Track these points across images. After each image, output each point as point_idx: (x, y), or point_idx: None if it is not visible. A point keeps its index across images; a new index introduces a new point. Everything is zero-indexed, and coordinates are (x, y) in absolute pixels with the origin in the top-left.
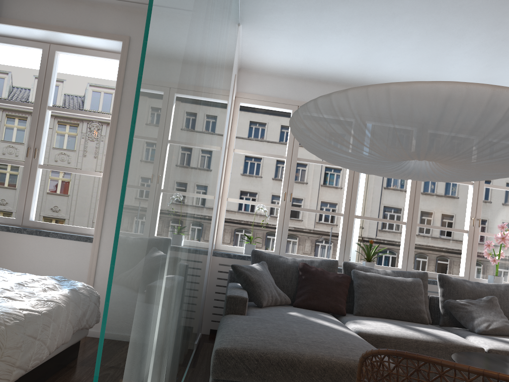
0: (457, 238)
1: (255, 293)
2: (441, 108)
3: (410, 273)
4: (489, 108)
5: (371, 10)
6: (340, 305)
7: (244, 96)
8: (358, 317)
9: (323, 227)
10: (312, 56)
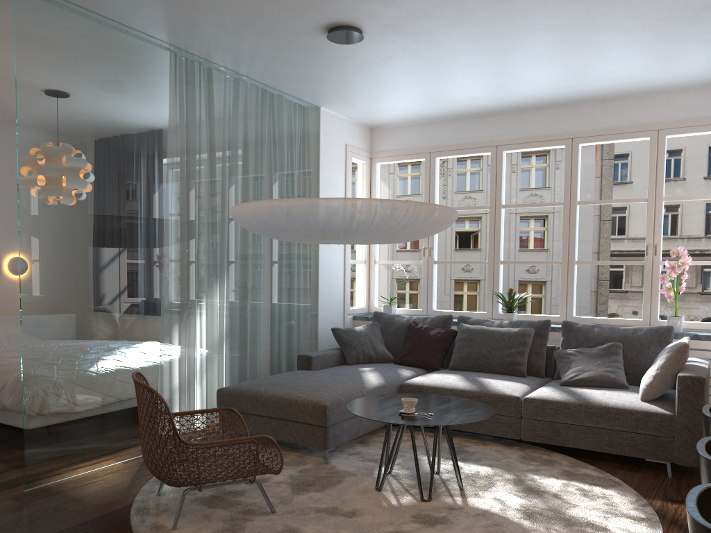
0: None
1: (345, 352)
2: (254, 219)
3: (528, 323)
4: (273, 215)
5: (389, 74)
6: (432, 360)
7: (378, 155)
8: (444, 371)
9: None
10: (409, 107)
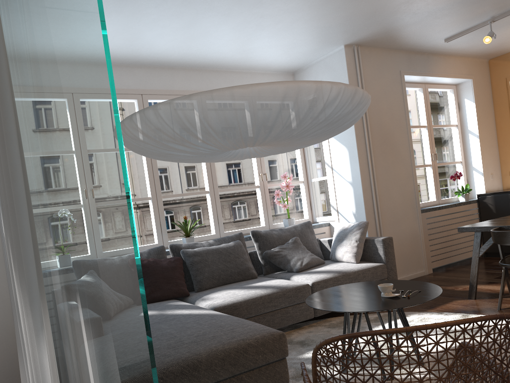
0: (218, 183)
1: None
2: (279, 105)
3: (229, 238)
4: (314, 100)
5: None
6: (182, 288)
7: None
8: (202, 293)
9: None
10: None
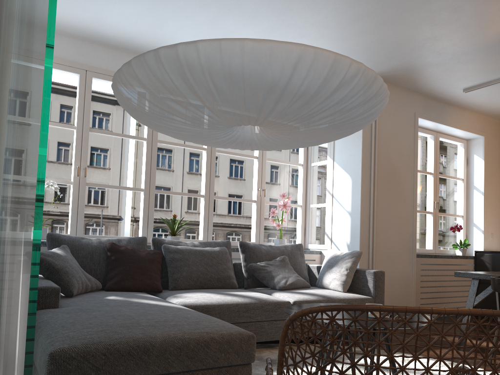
0: (217, 213)
1: (63, 282)
2: (292, 70)
3: (215, 243)
4: (330, 73)
5: None
6: (156, 282)
7: None
8: (176, 291)
9: (90, 210)
10: (103, 15)
